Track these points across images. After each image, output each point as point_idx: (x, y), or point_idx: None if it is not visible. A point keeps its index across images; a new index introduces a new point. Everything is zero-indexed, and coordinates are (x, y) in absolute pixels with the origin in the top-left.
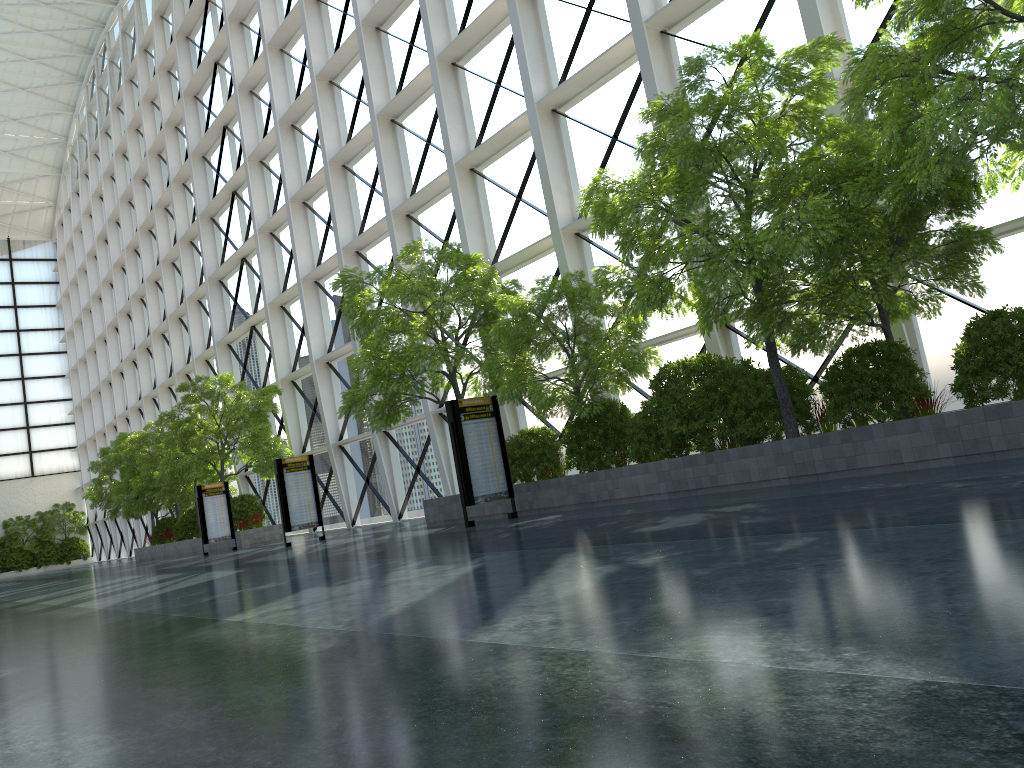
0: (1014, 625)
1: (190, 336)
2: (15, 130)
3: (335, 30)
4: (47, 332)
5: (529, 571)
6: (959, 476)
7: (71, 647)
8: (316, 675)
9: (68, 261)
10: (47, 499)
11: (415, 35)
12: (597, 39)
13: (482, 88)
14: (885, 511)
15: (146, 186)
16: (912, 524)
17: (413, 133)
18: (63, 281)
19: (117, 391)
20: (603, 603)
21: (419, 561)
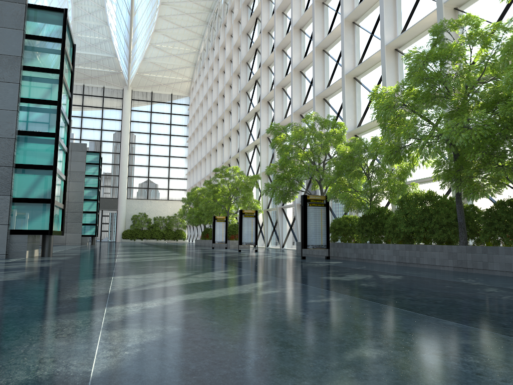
0: (201, 361)
1: (231, 146)
2: (178, 45)
3: (306, 3)
4: (181, 137)
5: (230, 285)
6: (512, 286)
7: (56, 274)
8: (38, 306)
9: (193, 106)
10: (172, 211)
11: (339, 7)
12: (423, 11)
13: (366, 35)
14: (413, 295)
15: (224, 74)
16: (390, 304)
17: (331, 57)
18: (190, 115)
19: (203, 167)
20: (184, 305)
21: (232, 270)
